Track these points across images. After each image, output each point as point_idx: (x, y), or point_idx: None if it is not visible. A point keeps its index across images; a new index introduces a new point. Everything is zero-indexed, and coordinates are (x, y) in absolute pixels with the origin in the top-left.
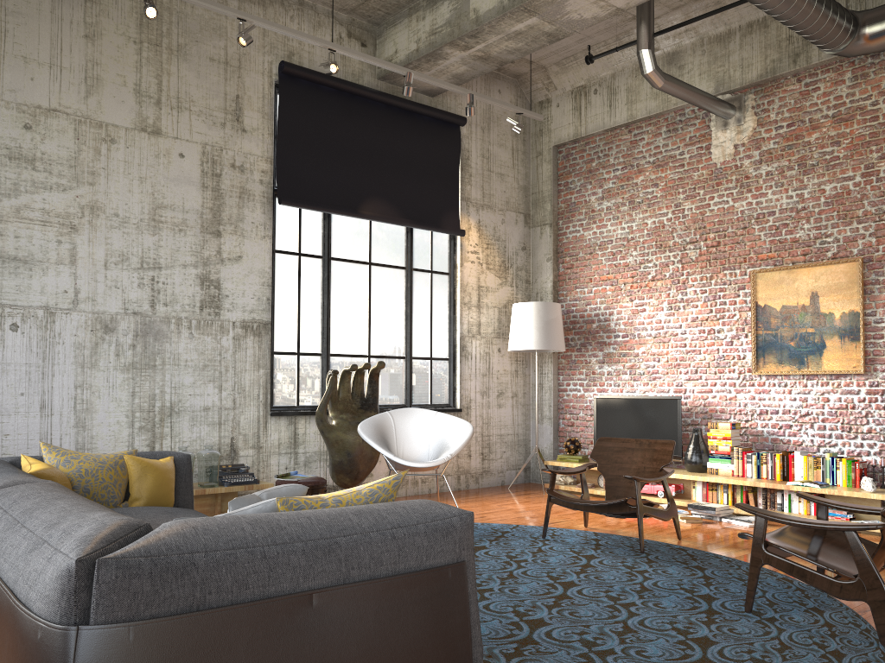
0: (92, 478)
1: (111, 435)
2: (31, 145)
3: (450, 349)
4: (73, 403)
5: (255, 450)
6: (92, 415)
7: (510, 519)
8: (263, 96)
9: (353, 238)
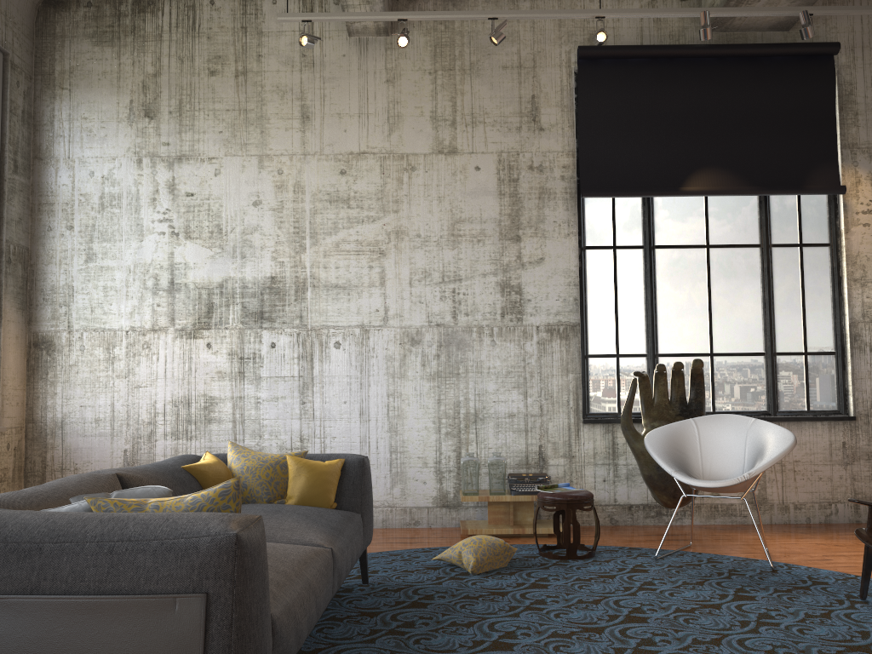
0: (249, 475)
1: (419, 440)
2: (346, 187)
3: (837, 340)
4: (386, 410)
5: (566, 459)
6: (403, 421)
7: (862, 567)
8: (561, 89)
9: (684, 220)
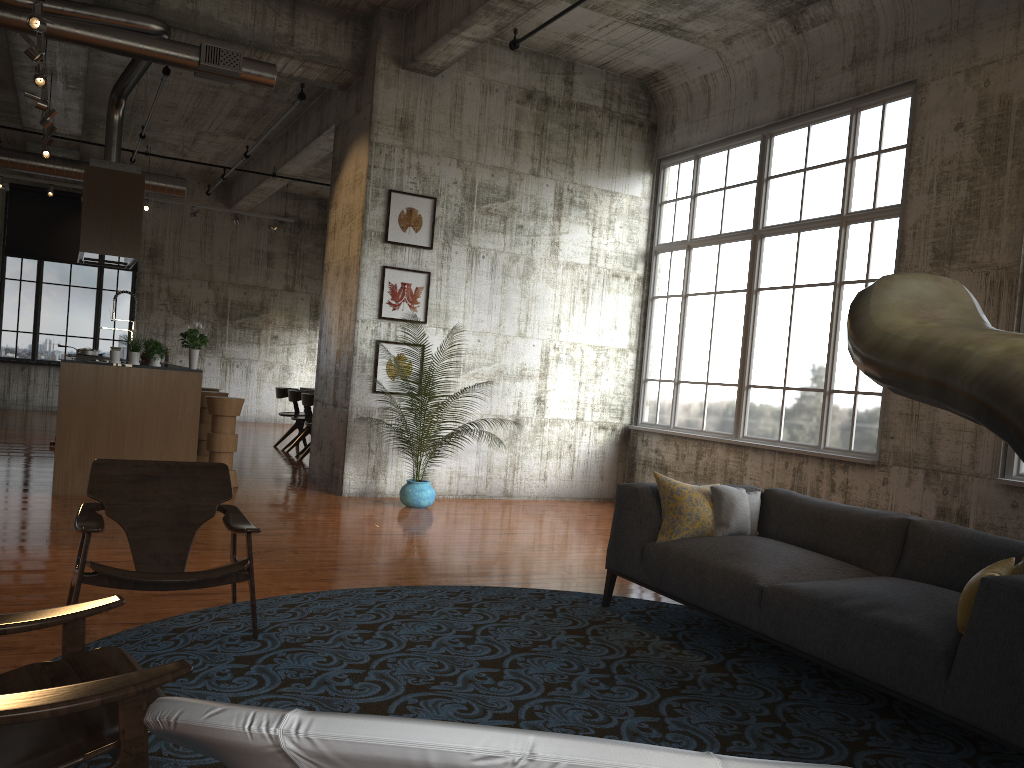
0: None
1: None
2: None
3: None
4: None
5: None
6: None
7: None
8: None
9: None
